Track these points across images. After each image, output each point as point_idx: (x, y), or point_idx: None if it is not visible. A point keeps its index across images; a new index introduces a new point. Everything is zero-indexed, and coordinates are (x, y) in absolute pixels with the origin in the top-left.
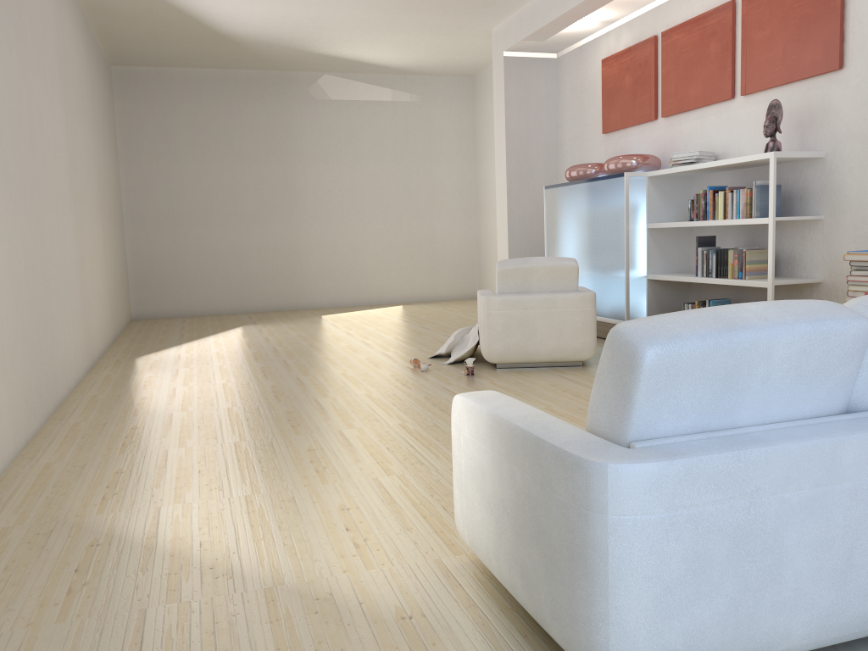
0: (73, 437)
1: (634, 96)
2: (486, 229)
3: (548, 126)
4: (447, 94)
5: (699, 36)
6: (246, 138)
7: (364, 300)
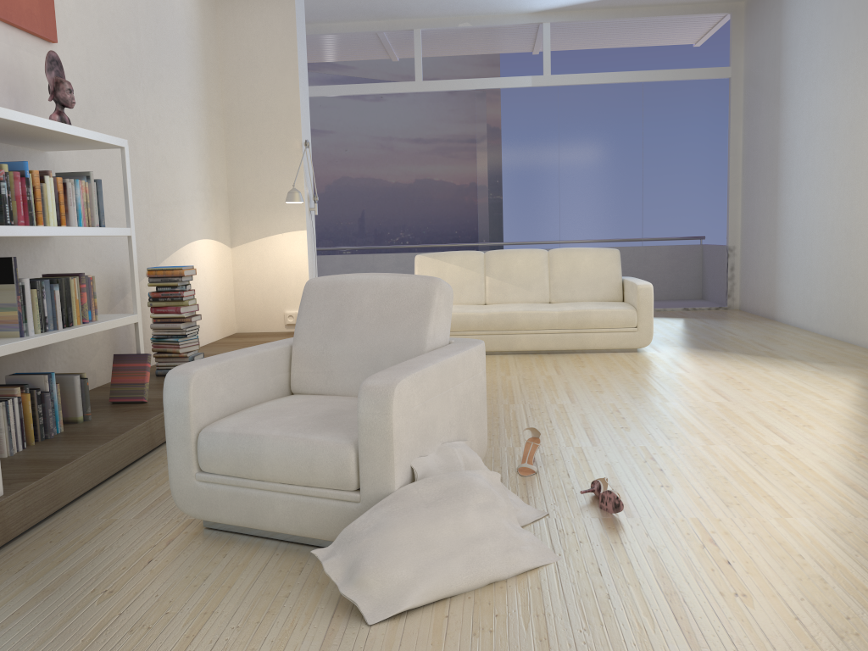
0: None
1: None
2: None
3: None
4: None
5: None
6: None
7: None
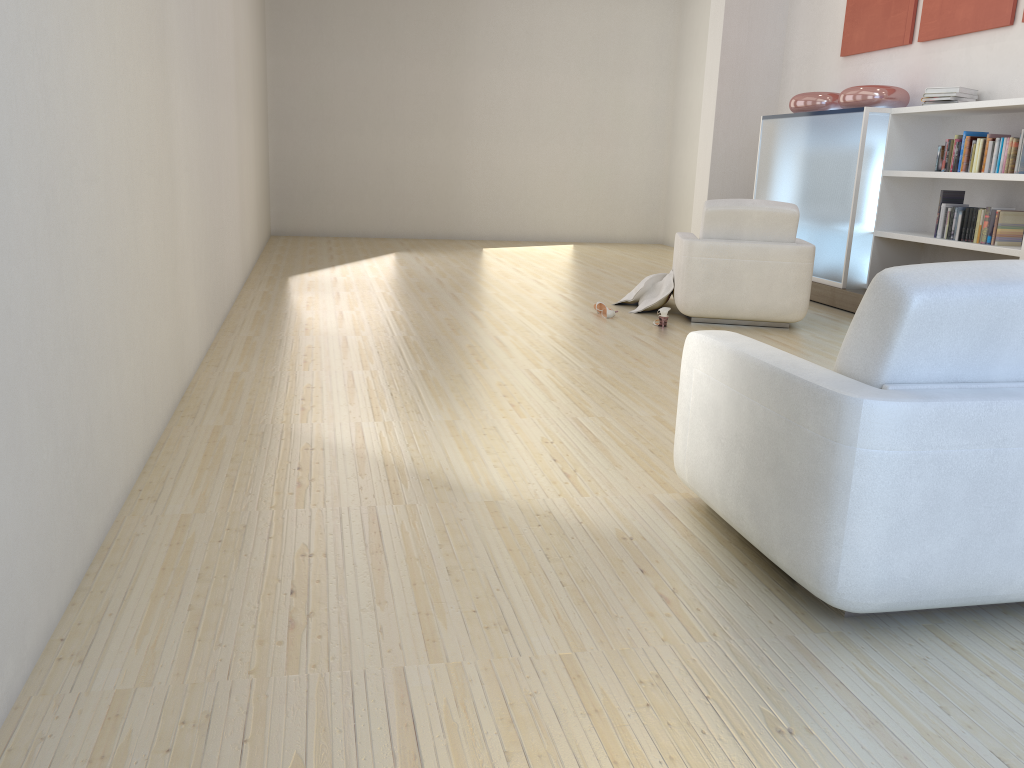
0: (251, 350)
1: (887, 12)
2: (680, 162)
3: (774, 42)
4: None
5: None
6: (410, 32)
7: (530, 235)
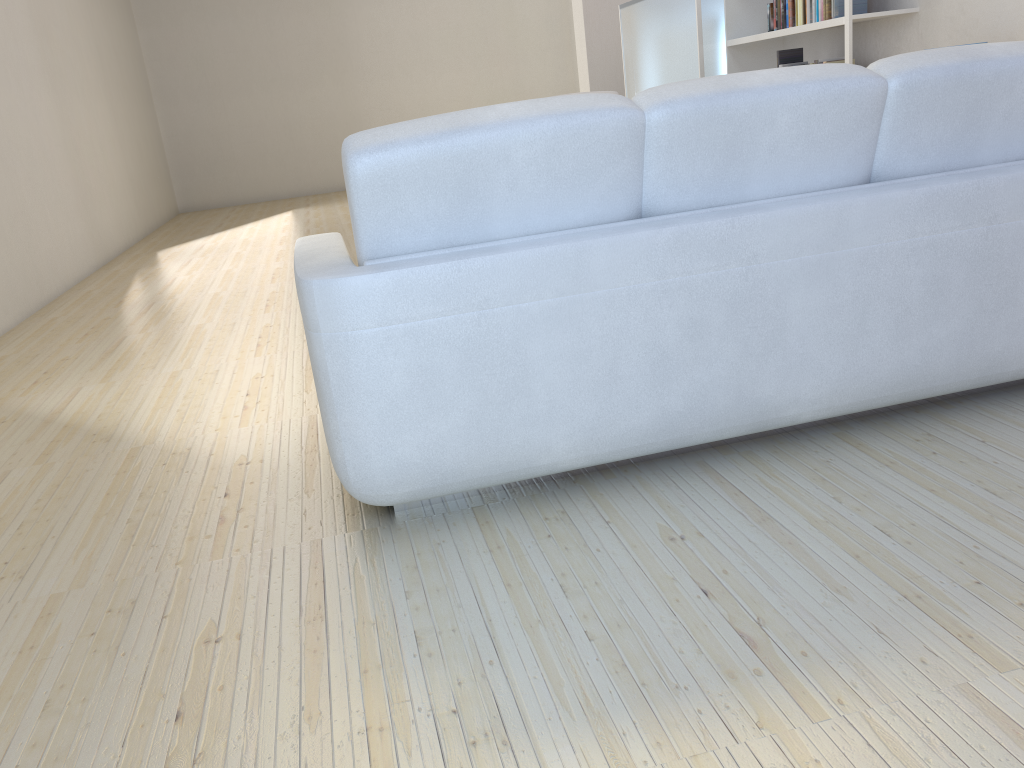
0: (43, 331)
1: None
2: None
3: None
4: None
5: None
6: None
7: None
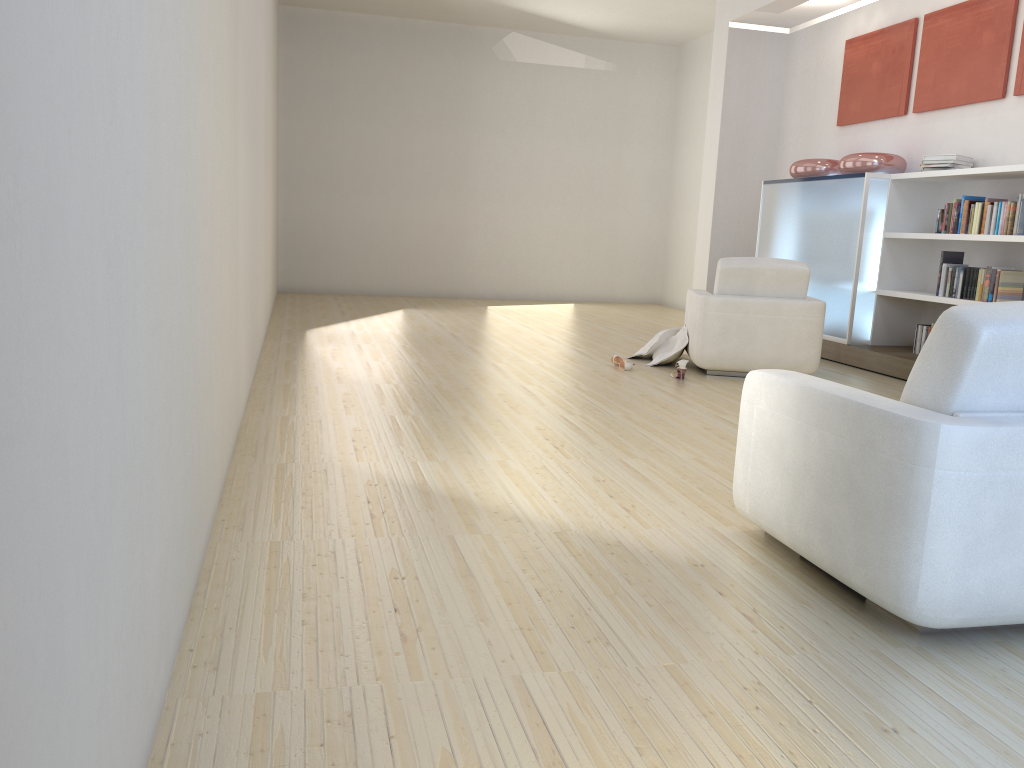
0: (291, 396)
1: (881, 86)
2: (677, 225)
3: (771, 112)
4: (649, 65)
5: (971, 24)
6: (418, 99)
7: (531, 294)
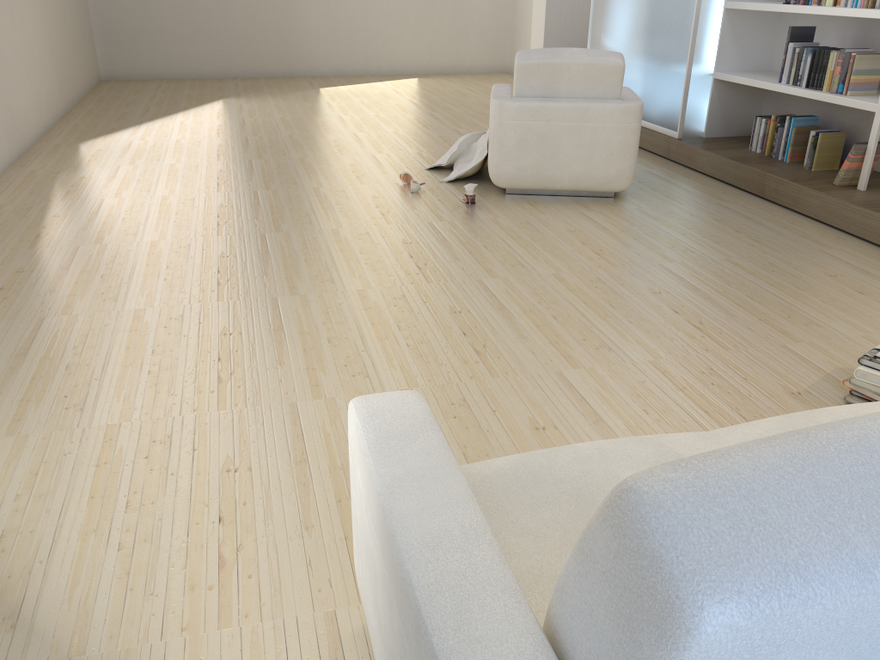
0: None
1: None
2: None
3: None
4: None
5: None
6: None
7: (374, 69)
